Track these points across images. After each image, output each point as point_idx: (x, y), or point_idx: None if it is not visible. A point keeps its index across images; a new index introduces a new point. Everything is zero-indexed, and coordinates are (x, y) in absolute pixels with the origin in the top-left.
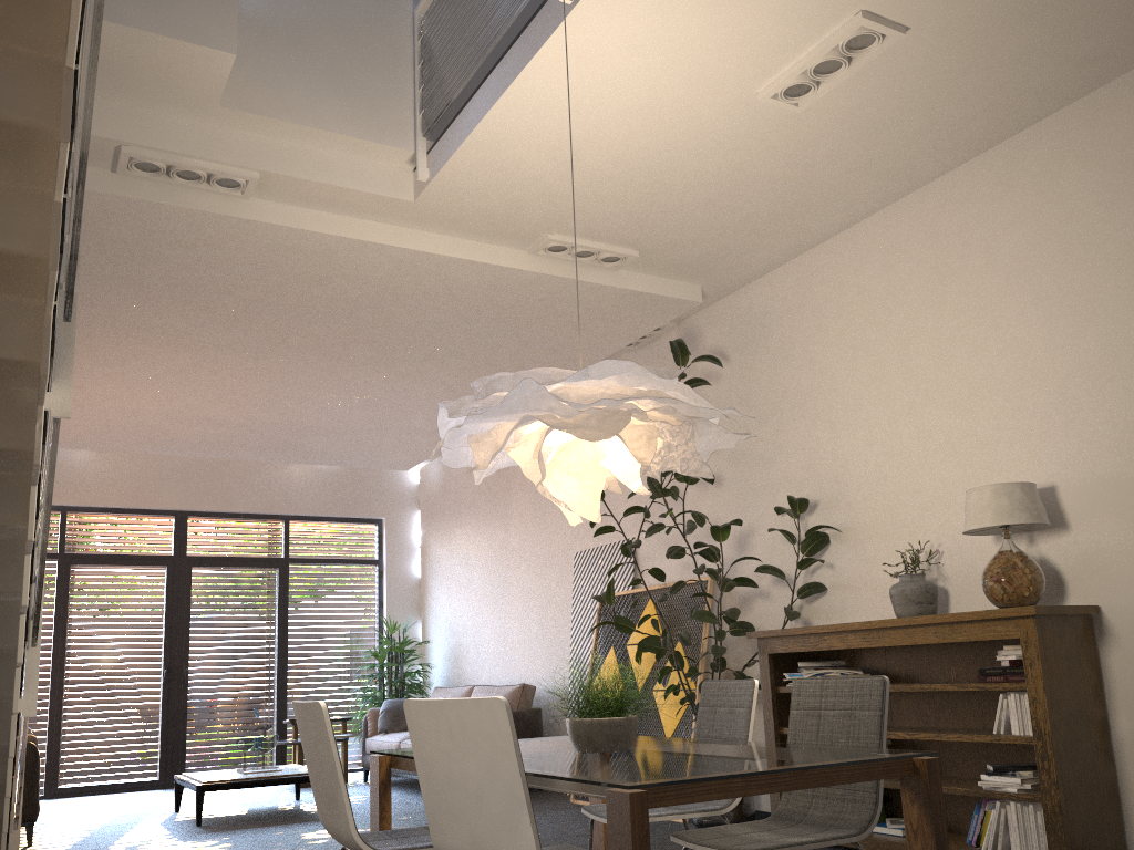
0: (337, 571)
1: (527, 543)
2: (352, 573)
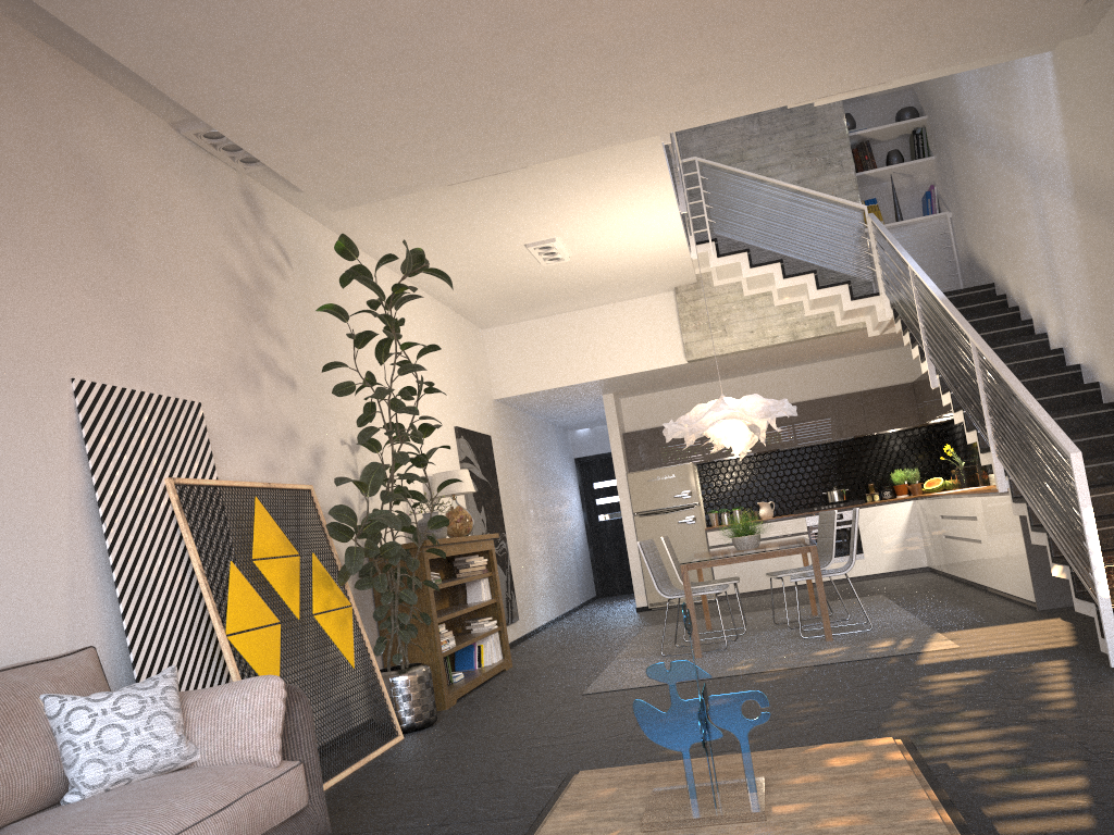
0: None
1: None
2: None
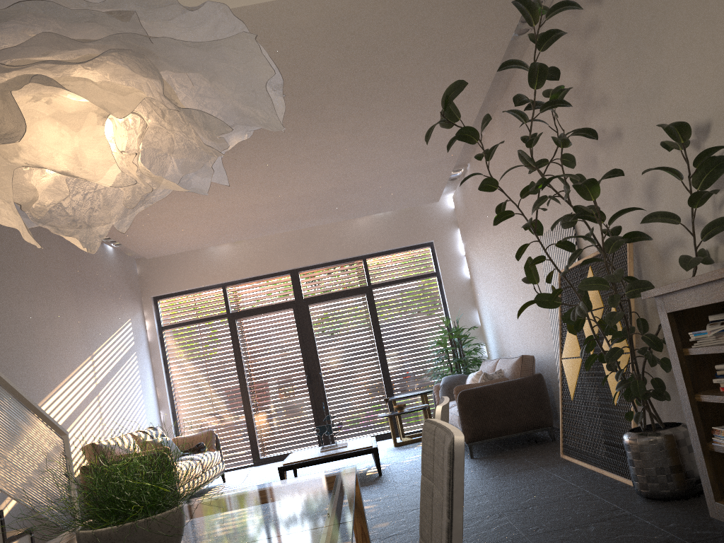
0: (408, 287)
1: (513, 238)
2: (419, 286)
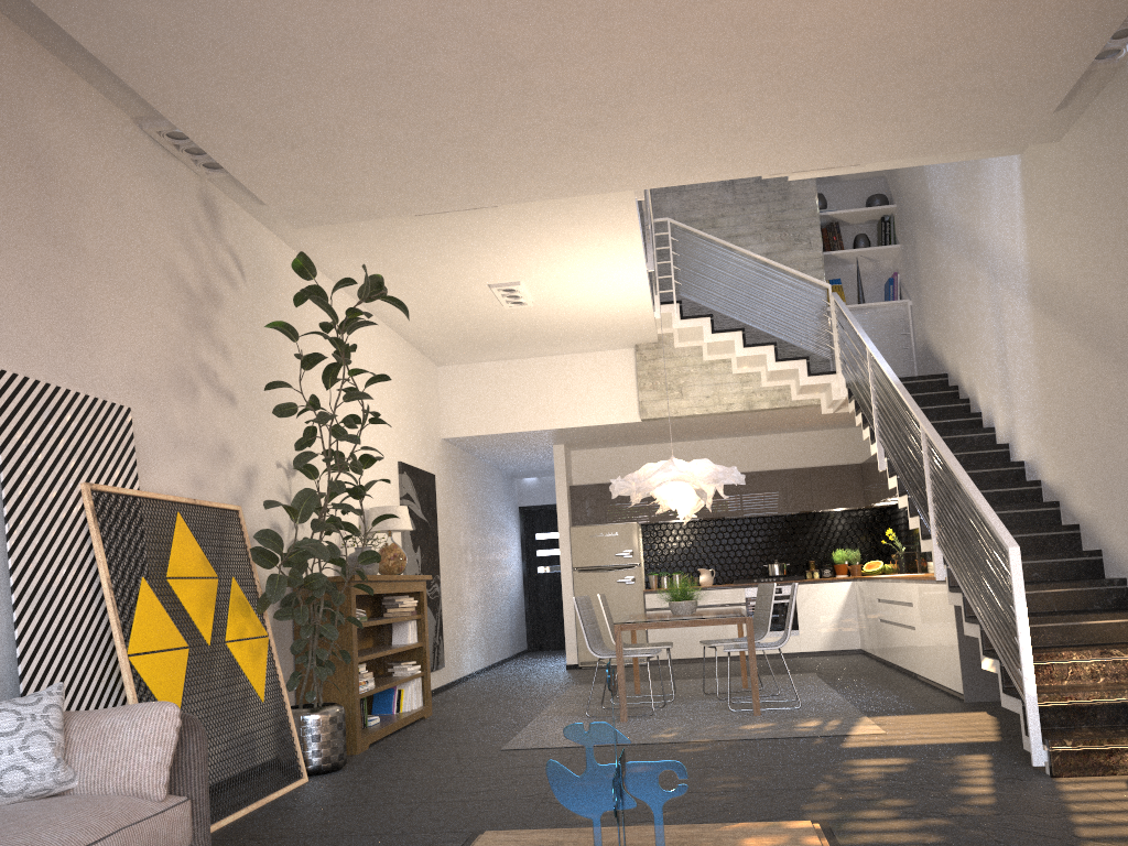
0: None
1: None
2: None
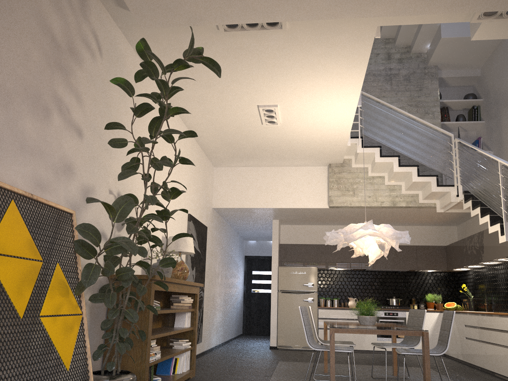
0: None
1: None
2: None
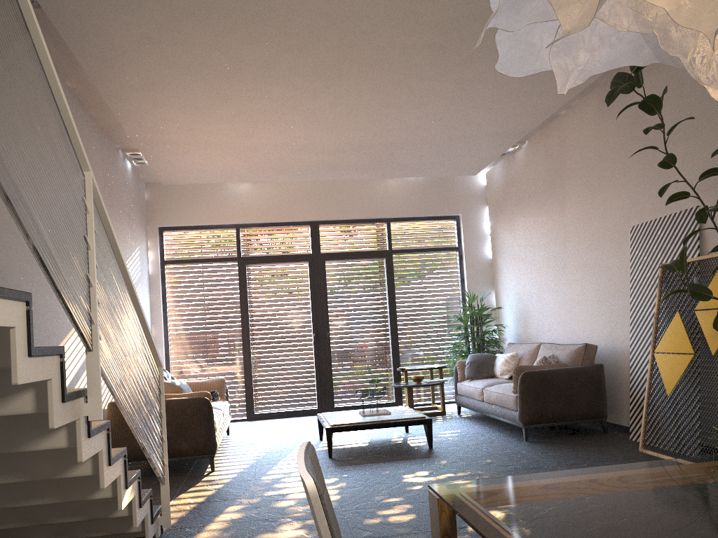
0: (428, 257)
1: (582, 223)
2: (439, 258)
